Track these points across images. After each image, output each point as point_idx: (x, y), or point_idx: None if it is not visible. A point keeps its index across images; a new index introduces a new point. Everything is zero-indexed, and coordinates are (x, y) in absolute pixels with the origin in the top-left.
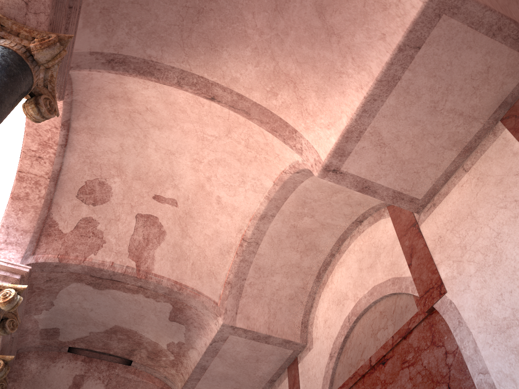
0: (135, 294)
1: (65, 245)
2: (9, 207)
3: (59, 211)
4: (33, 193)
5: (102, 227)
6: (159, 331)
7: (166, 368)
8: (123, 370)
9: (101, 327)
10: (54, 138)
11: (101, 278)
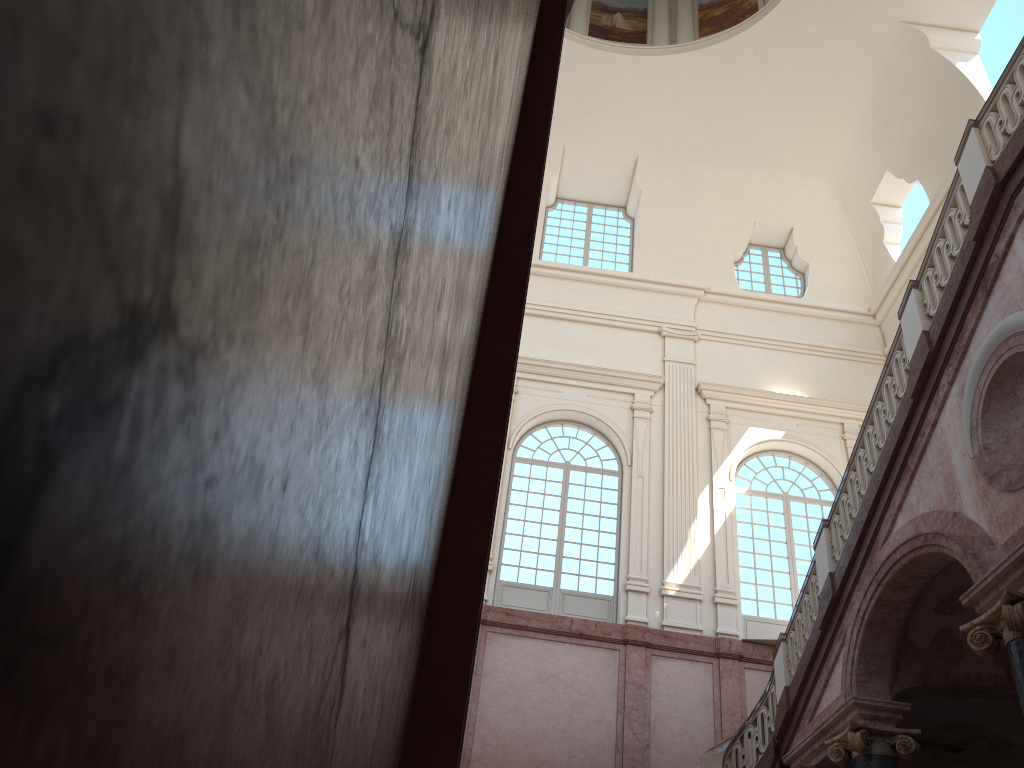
0: (999, 699)
1: (924, 663)
2: (864, 634)
3: (914, 628)
4: (891, 617)
5: (960, 634)
6: (1019, 728)
7: (1014, 760)
8: (952, 759)
9: (937, 723)
10: (931, 572)
11: (962, 689)
